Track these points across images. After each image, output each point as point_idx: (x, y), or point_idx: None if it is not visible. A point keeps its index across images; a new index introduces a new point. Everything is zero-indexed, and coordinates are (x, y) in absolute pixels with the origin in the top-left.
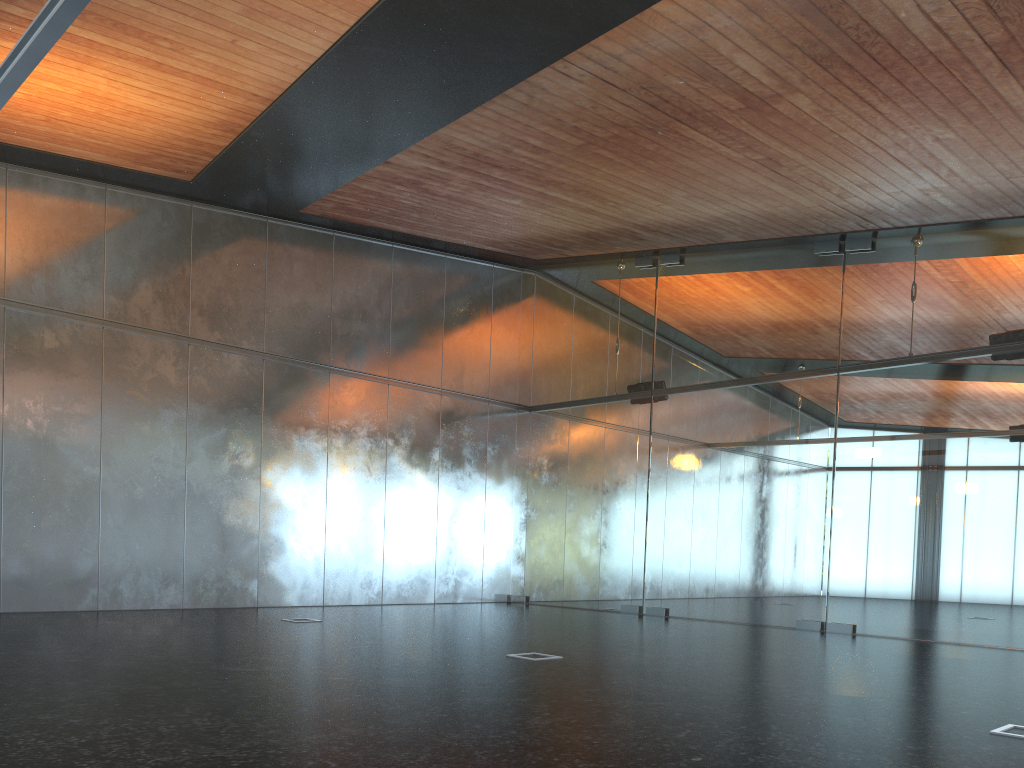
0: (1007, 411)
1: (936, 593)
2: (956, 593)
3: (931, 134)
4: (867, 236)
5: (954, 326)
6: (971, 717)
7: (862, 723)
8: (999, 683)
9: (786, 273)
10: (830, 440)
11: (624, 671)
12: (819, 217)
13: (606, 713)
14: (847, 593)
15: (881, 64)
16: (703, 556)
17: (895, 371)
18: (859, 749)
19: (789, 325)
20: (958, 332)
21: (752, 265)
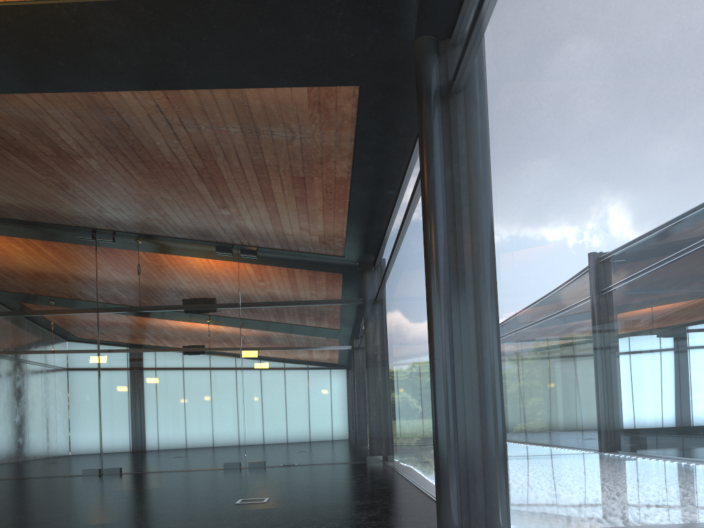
0: (196, 341)
1: (167, 443)
2: (178, 442)
3: (159, 195)
4: (110, 233)
5: (164, 292)
6: (222, 499)
7: (178, 511)
8: (219, 484)
9: (57, 246)
10: (96, 354)
11: (5, 513)
12: (83, 218)
13: None
14: (115, 448)
15: (142, 159)
16: (7, 433)
17: (133, 315)
18: (189, 520)
19: (62, 279)
20: (167, 296)
21: (31, 236)
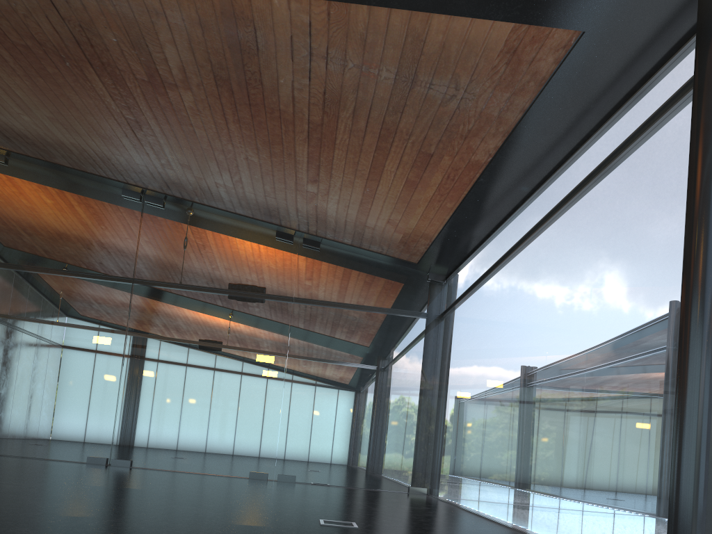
0: (238, 331)
1: (189, 440)
2: (202, 441)
3: (246, 154)
4: (162, 197)
5: (212, 272)
6: (296, 517)
7: (257, 524)
8: (267, 496)
9: (99, 202)
10: (124, 328)
11: (28, 497)
12: (139, 173)
13: (90, 531)
14: (128, 438)
15: (250, 101)
16: (7, 403)
17: (173, 291)
18: None
19: (98, 240)
20: (214, 276)
21: (71, 187)
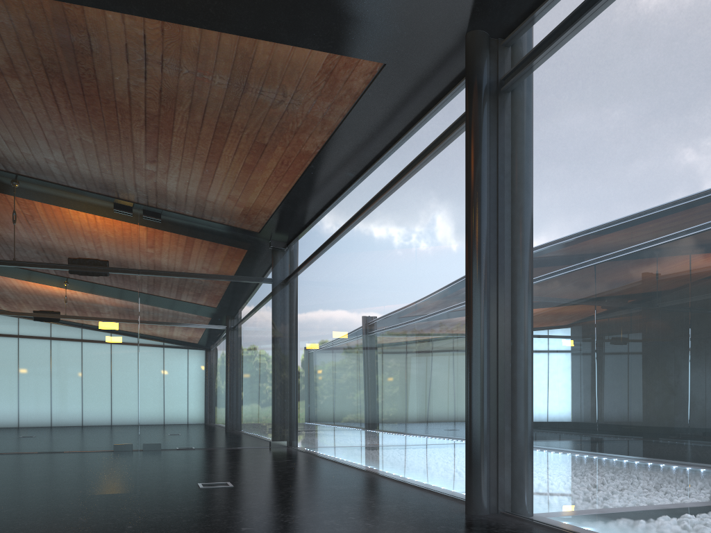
0: (85, 307)
1: (46, 420)
2: (59, 420)
3: (79, 135)
4: None
5: (48, 248)
6: (176, 484)
7: (144, 495)
8: (141, 468)
9: None
10: None
11: None
12: None
13: None
14: None
15: (84, 92)
16: None
17: (7, 269)
18: (178, 505)
19: None
20: (51, 252)
21: None
